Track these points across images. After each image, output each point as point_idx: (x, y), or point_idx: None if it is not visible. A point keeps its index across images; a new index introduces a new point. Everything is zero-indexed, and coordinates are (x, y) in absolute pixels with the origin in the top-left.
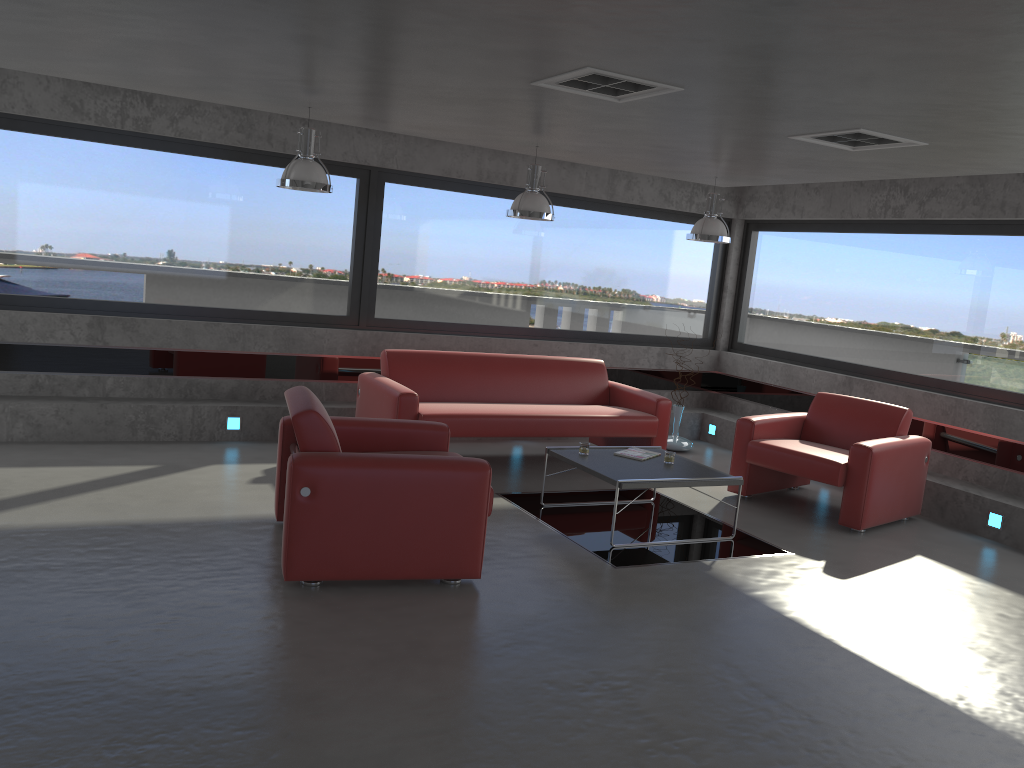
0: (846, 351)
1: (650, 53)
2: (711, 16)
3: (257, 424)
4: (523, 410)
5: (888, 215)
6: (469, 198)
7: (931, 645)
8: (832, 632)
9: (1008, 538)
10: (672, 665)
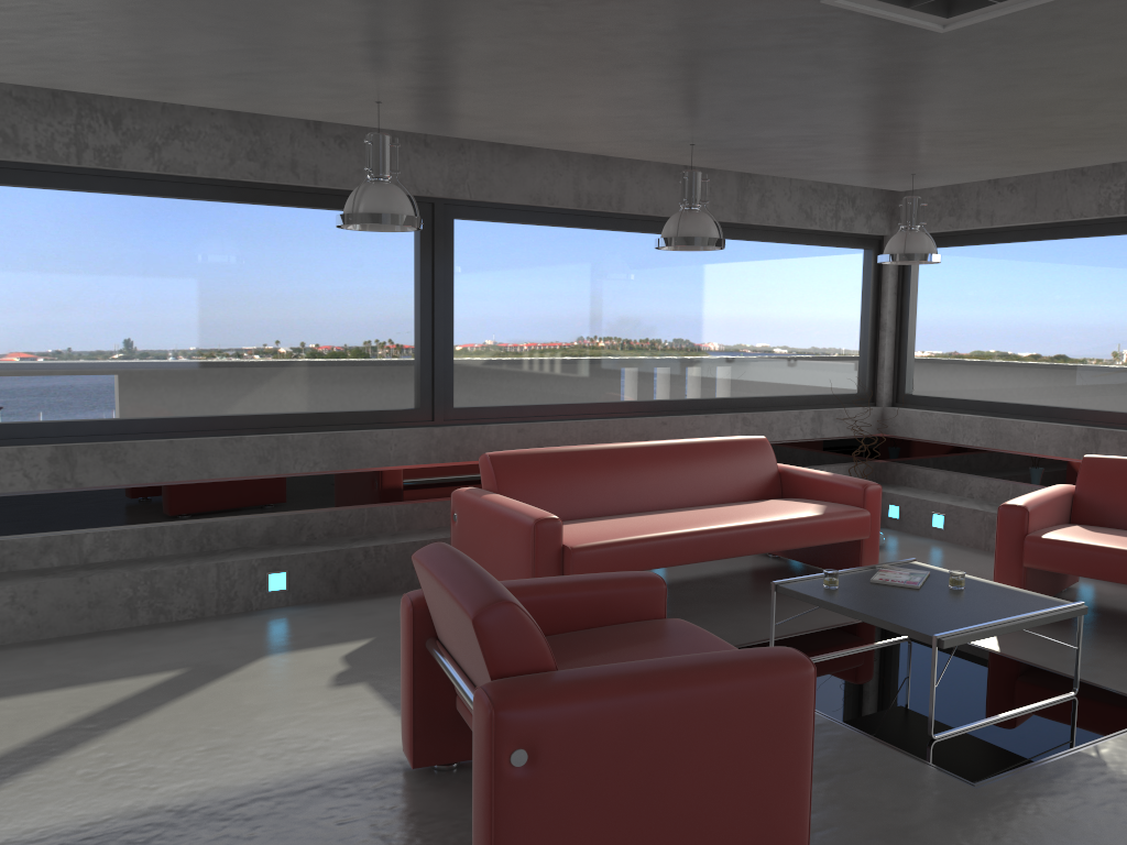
0: (1076, 394)
1: None
2: None
3: (311, 578)
4: (697, 522)
5: None
6: (564, 233)
7: None
8: None
9: None
10: None
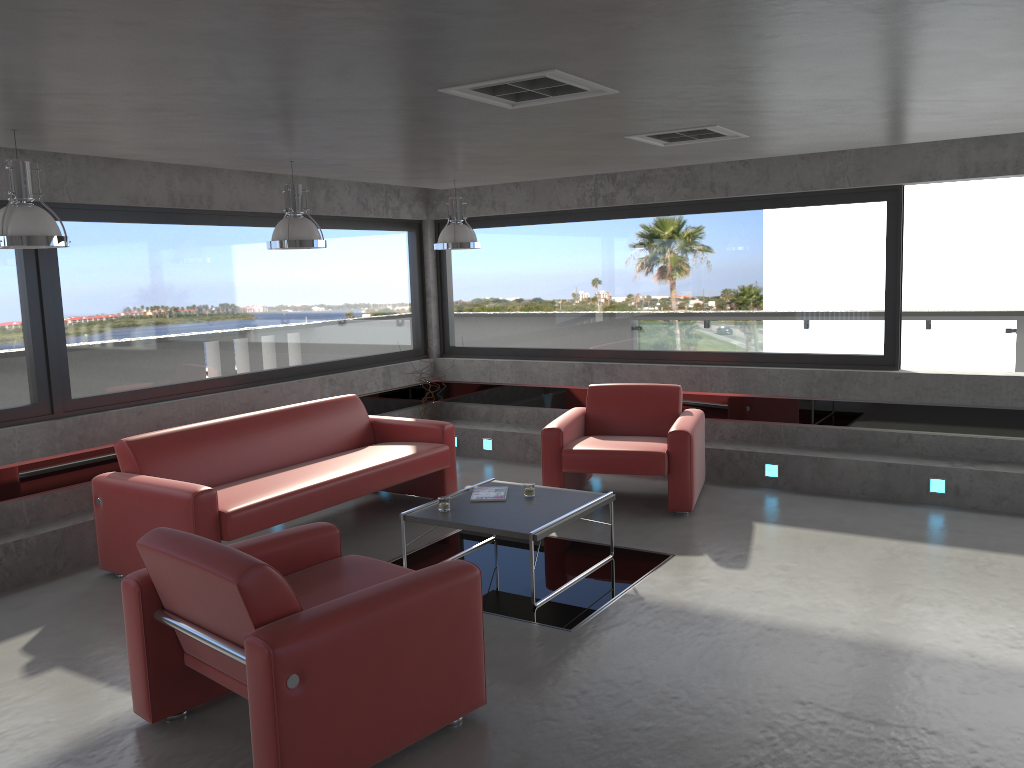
0: (574, 338)
1: (666, 53)
2: (826, 11)
3: None
4: (323, 474)
5: (599, 203)
6: (160, 229)
7: (883, 610)
8: (813, 628)
9: (786, 483)
10: (768, 727)
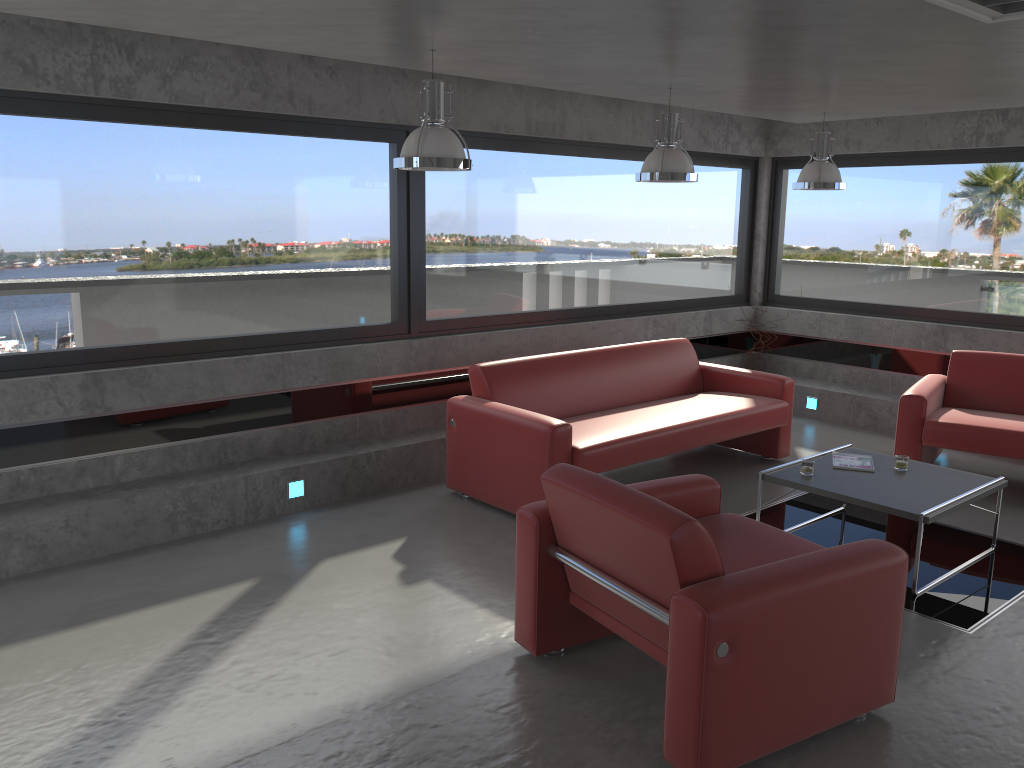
0: (925, 296)
1: None
2: None
3: (324, 484)
4: (665, 419)
5: (982, 143)
6: (513, 157)
7: None
8: None
9: None
10: None
